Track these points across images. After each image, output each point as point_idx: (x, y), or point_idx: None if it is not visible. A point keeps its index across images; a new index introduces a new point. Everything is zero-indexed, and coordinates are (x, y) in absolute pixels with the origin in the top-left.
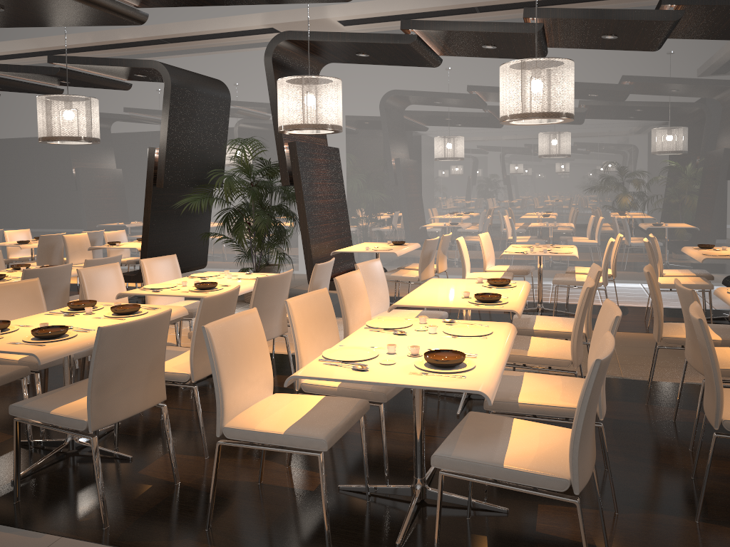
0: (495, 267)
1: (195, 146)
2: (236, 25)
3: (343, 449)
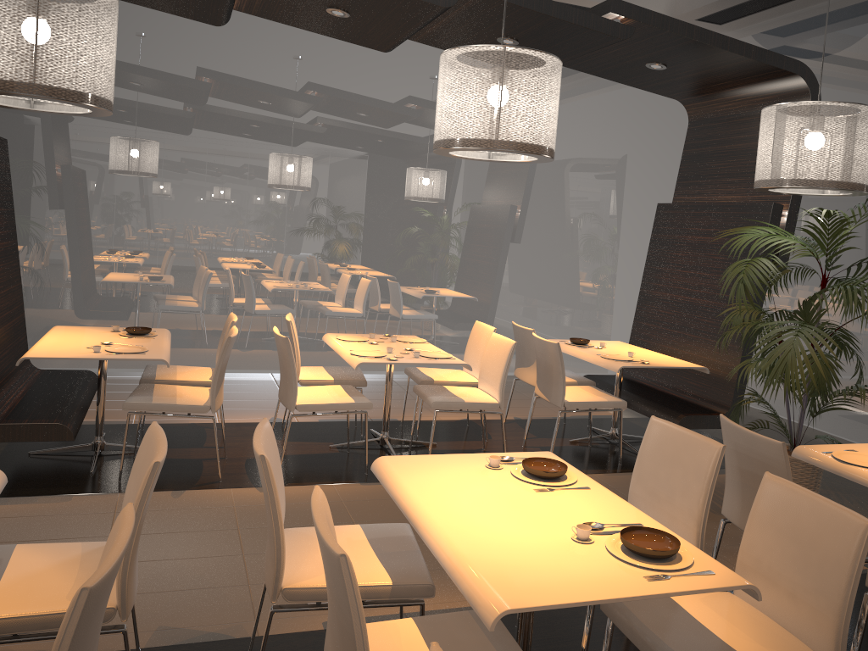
0: (306, 371)
1: None
2: None
3: None
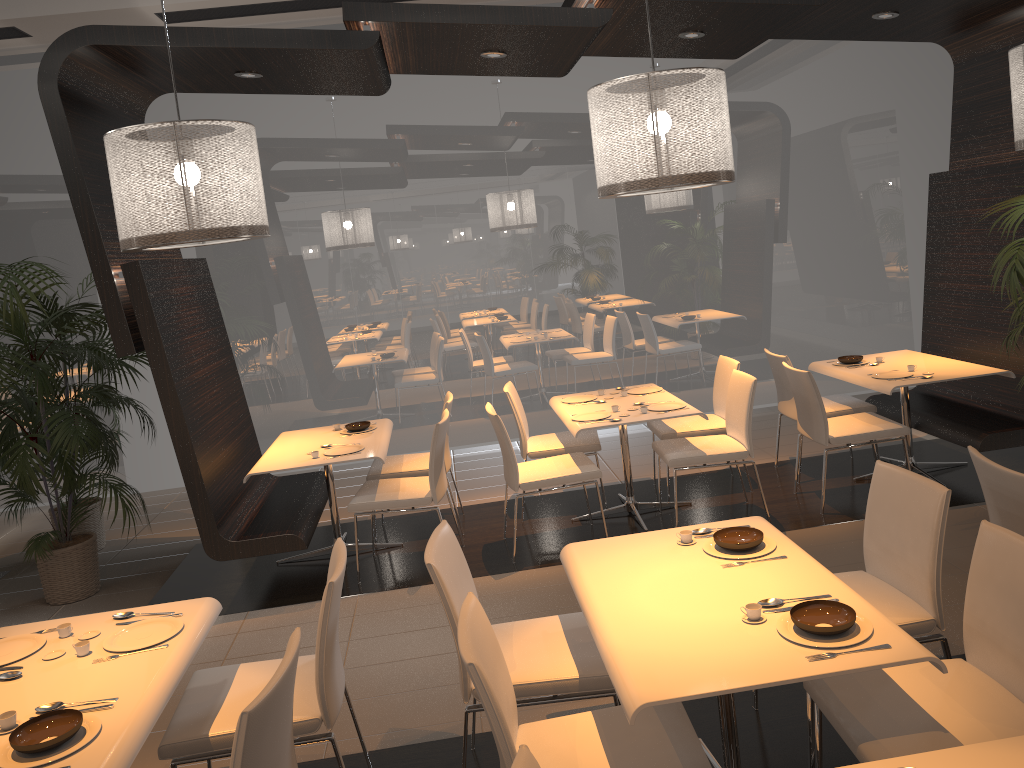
0: (536, 441)
1: None
2: None
3: None
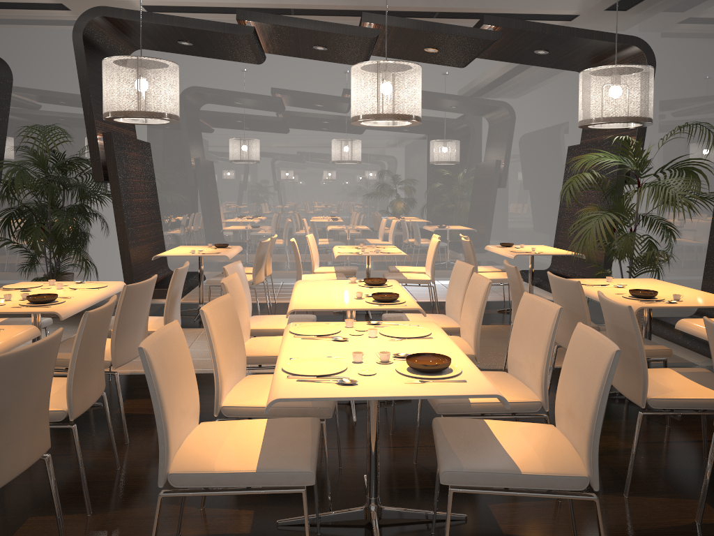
0: (321, 268)
1: None
2: None
3: None
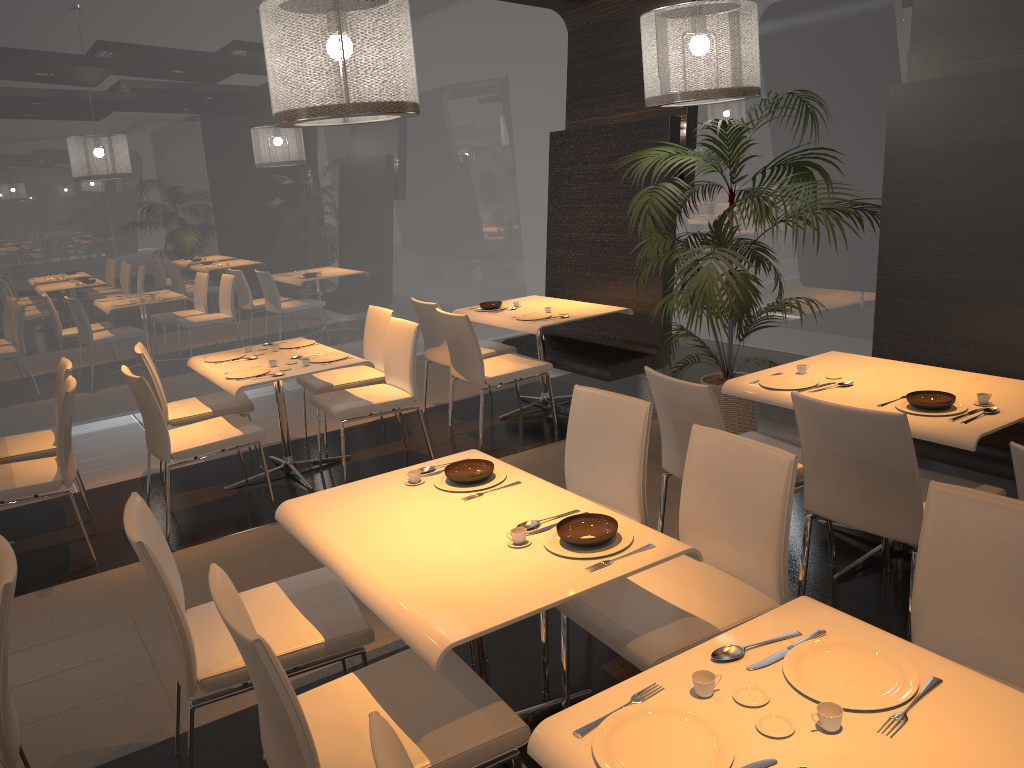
0: (176, 408)
1: None
2: None
3: None
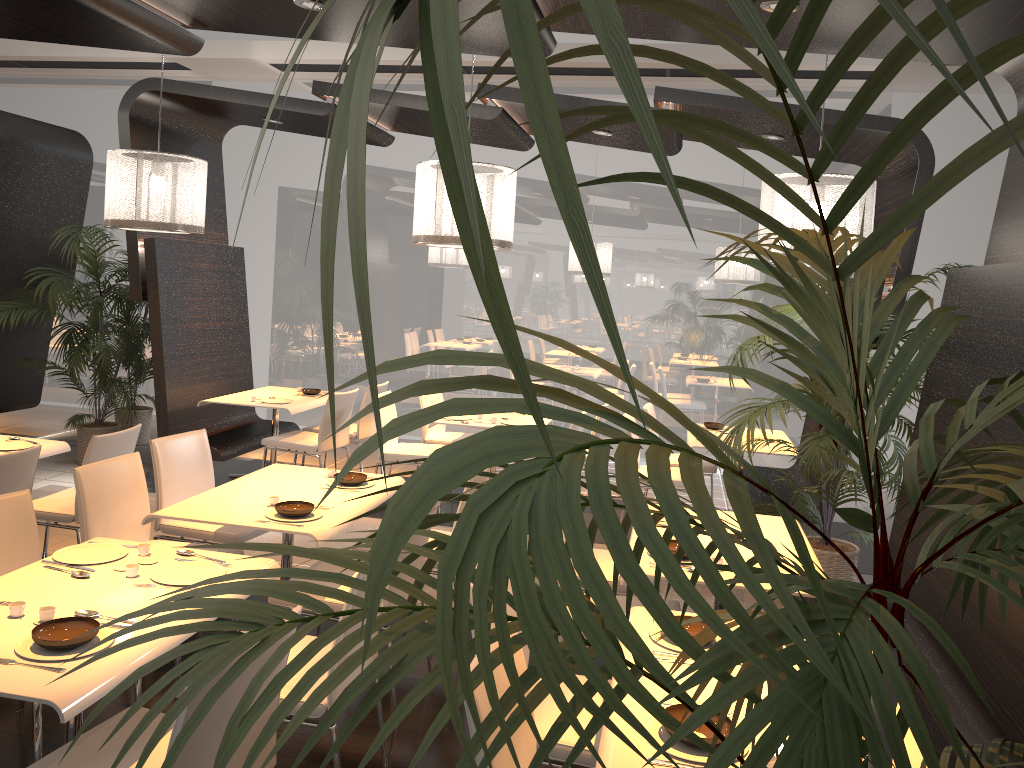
0: (443, 435)
1: (22, 228)
2: (121, 54)
3: (23, 734)
